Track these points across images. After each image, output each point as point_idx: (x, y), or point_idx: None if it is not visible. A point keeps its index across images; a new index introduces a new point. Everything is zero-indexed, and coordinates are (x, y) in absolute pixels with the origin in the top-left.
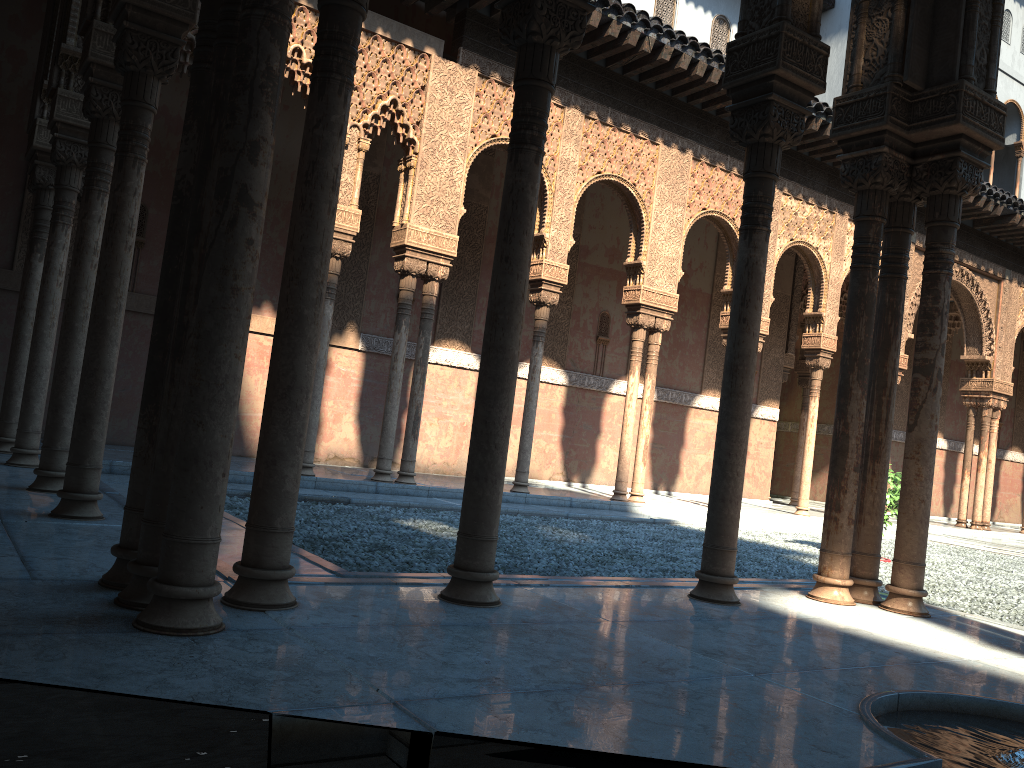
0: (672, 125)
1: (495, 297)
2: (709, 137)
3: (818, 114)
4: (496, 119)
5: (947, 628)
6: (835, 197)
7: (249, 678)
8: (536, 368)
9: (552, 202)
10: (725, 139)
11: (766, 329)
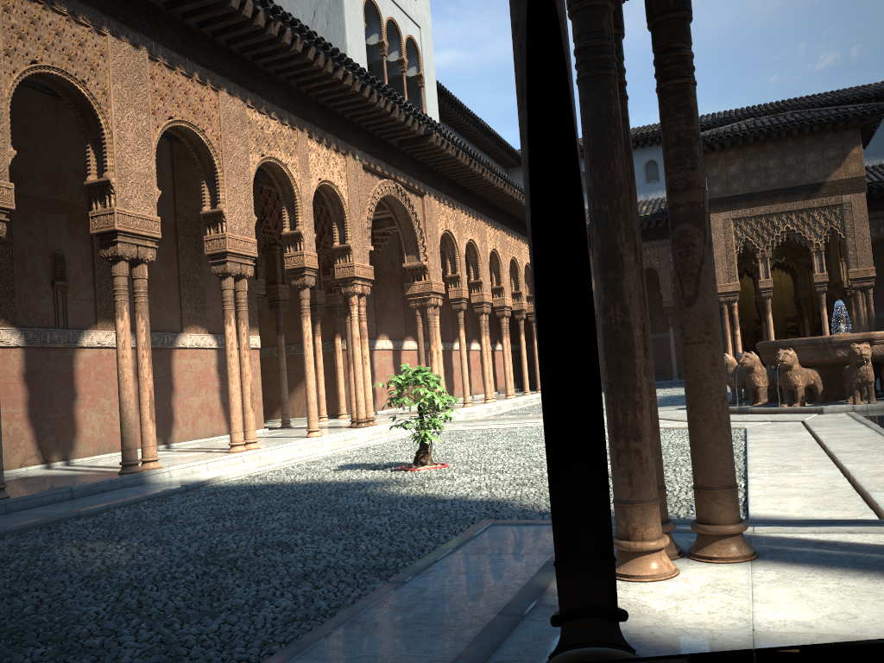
0: (118, 14)
1: None
2: (163, 34)
3: (275, 18)
4: None
5: (824, 569)
6: (294, 113)
7: None
8: None
9: None
10: (180, 39)
11: (255, 251)
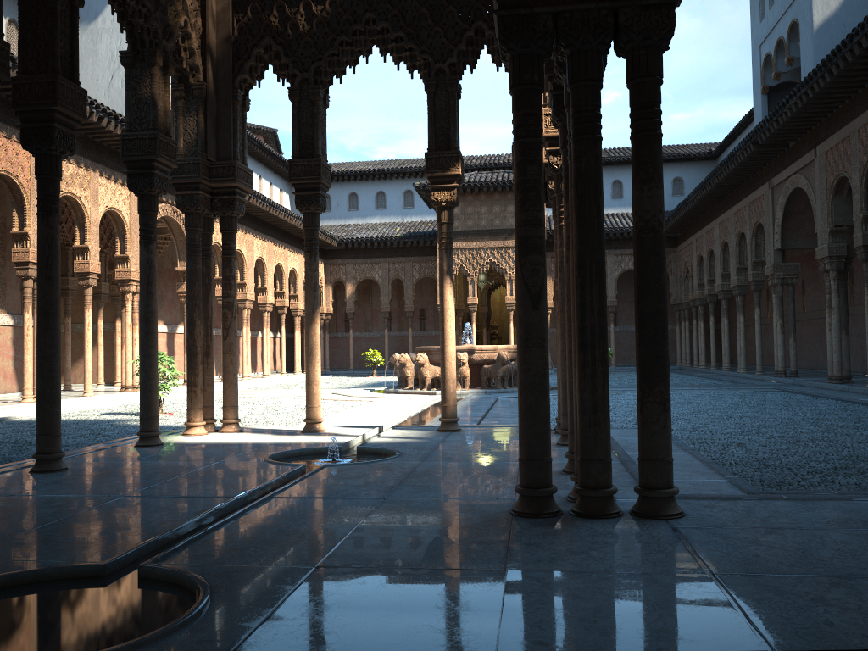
0: None
1: (45, 300)
2: None
3: None
4: None
5: (256, 433)
6: (89, 158)
7: (55, 505)
8: None
9: None
10: (4, 112)
11: None
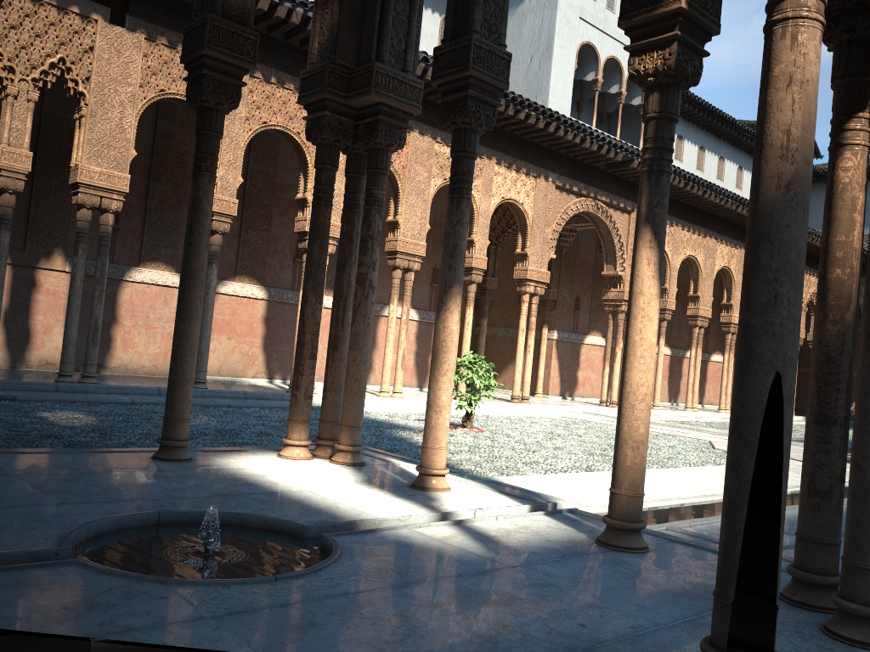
0: None
1: None
2: None
3: None
4: (164, 76)
5: (355, 472)
6: (484, 145)
7: None
8: (211, 285)
9: (221, 147)
10: None
11: (423, 252)
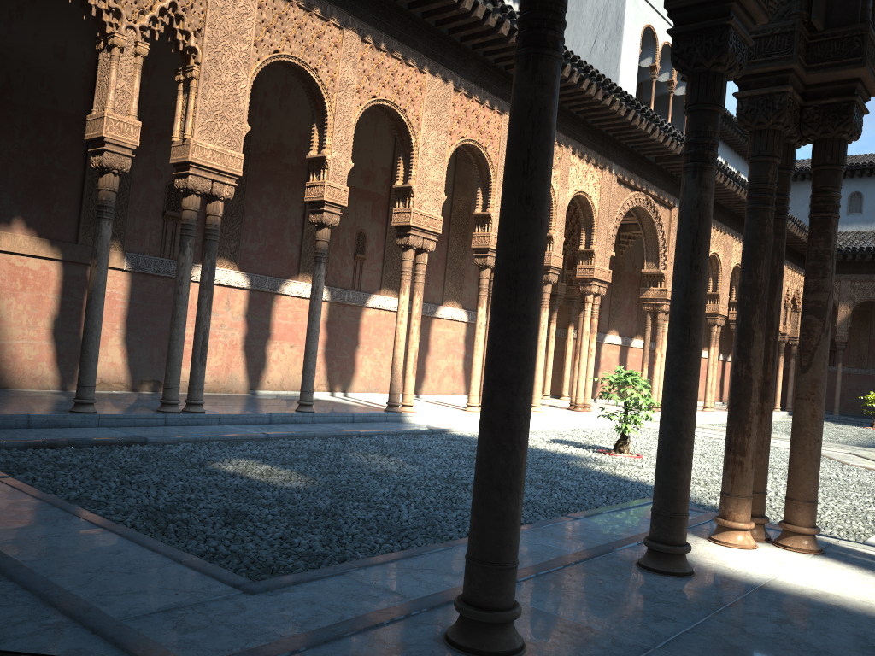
0: (436, 55)
1: (513, 250)
2: (467, 70)
3: None
4: (278, 34)
5: (860, 568)
6: (562, 132)
7: None
8: (319, 289)
9: (333, 124)
10: (479, 73)
11: None
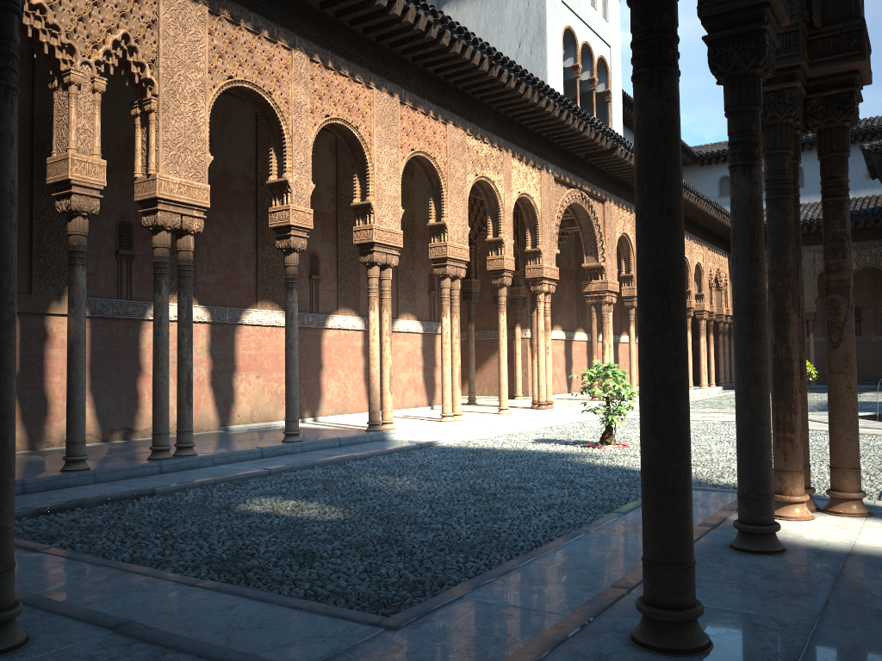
0: (381, 70)
1: (661, 261)
2: (410, 82)
3: (496, 62)
4: (230, 59)
5: None
6: (501, 136)
7: None
8: (294, 315)
9: (291, 146)
10: (421, 84)
11: (467, 256)
